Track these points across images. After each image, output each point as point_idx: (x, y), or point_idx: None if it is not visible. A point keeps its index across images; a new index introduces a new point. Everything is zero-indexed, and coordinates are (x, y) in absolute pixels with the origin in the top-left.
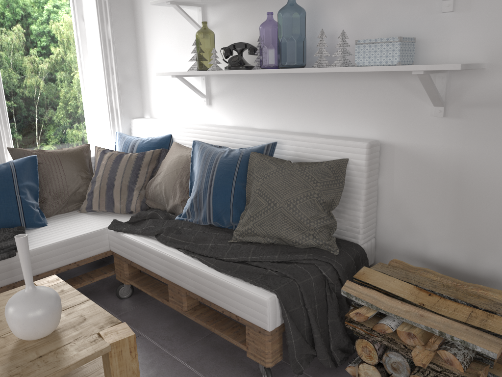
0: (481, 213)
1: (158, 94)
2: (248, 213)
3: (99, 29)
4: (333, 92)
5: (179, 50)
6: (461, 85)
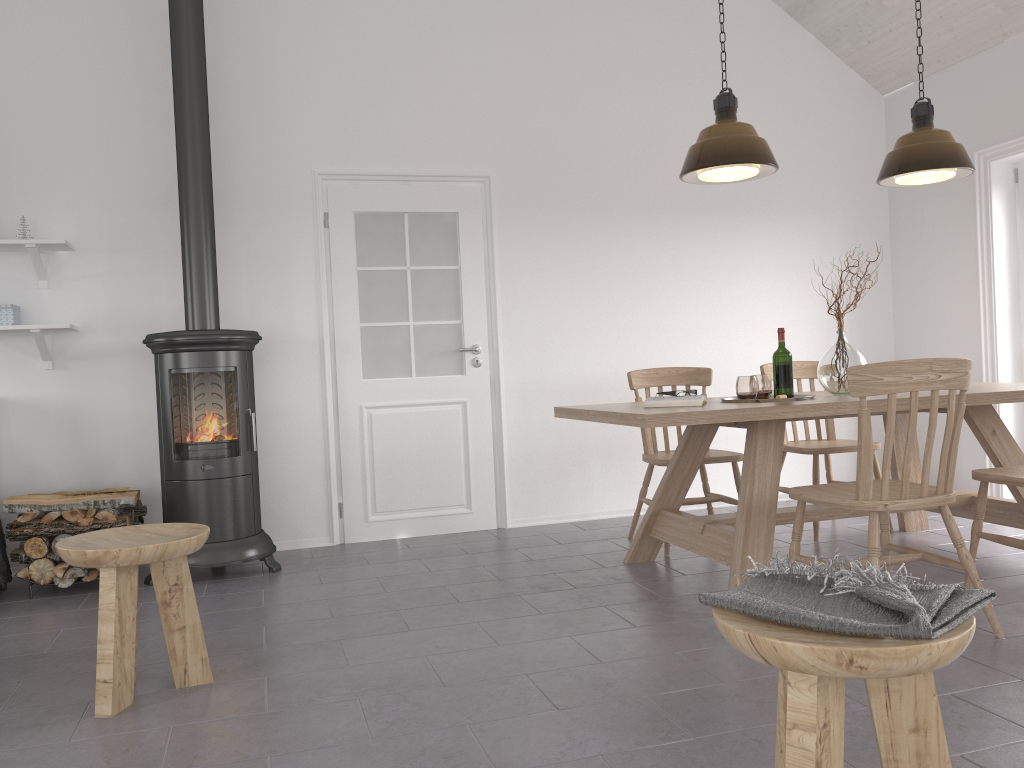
0: (96, 442)
1: None
2: None
3: None
4: None
5: None
6: (64, 343)
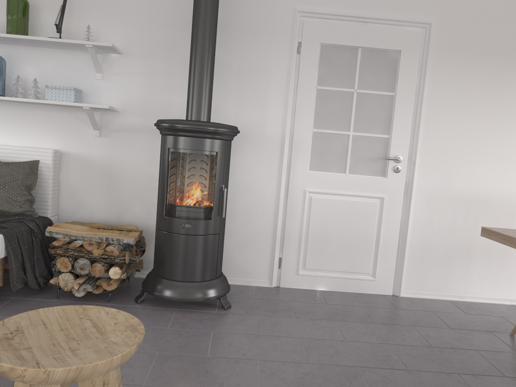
0: (122, 190)
1: None
2: None
3: None
4: (24, 117)
5: None
6: (108, 119)
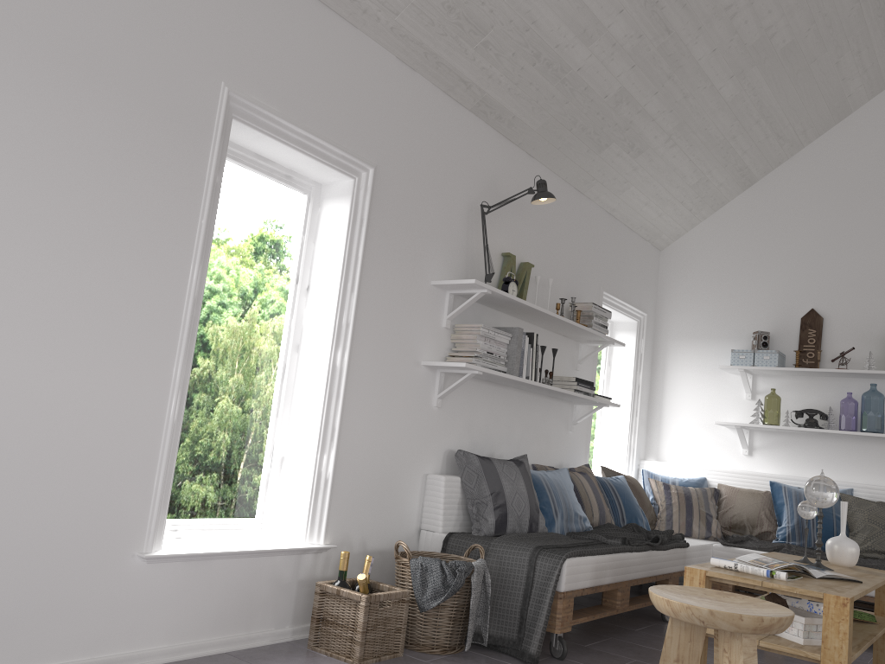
0: None
1: (673, 440)
2: (861, 535)
3: (633, 376)
4: None
5: (713, 405)
6: None
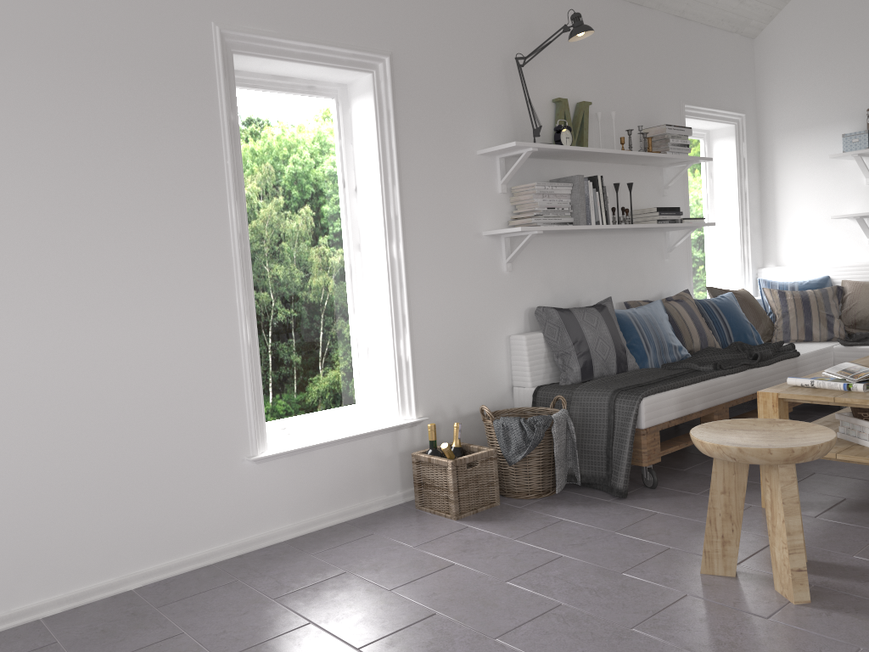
0: None
1: (791, 242)
2: None
3: (738, 184)
4: None
5: (831, 198)
6: None
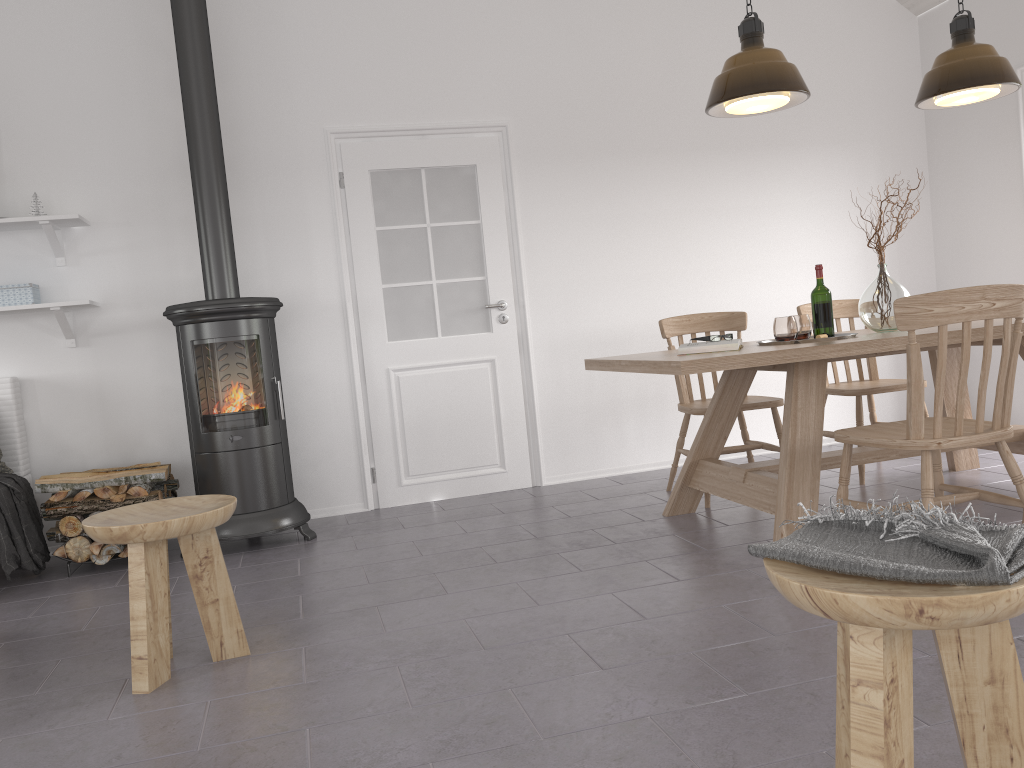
0: (125, 418)
1: None
2: None
3: None
4: None
5: None
6: (85, 320)
